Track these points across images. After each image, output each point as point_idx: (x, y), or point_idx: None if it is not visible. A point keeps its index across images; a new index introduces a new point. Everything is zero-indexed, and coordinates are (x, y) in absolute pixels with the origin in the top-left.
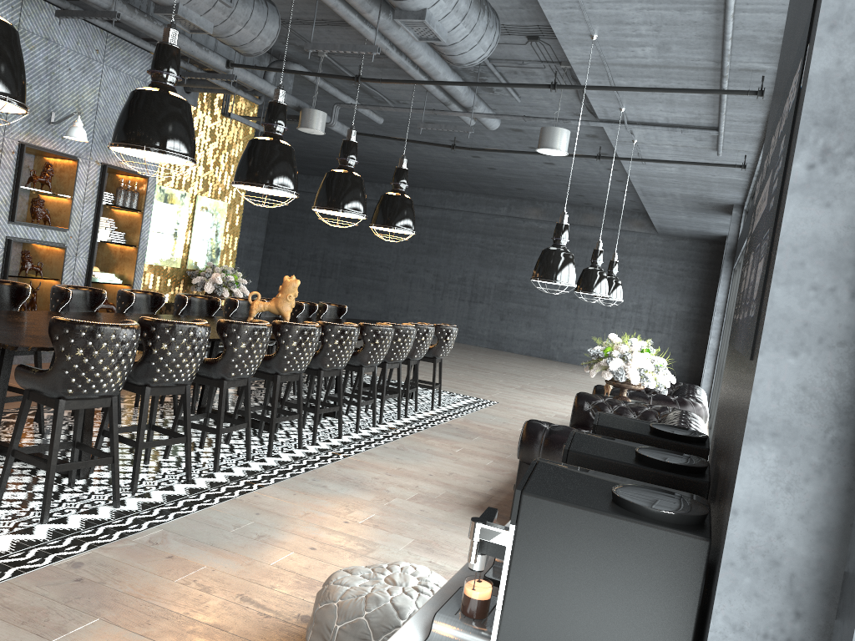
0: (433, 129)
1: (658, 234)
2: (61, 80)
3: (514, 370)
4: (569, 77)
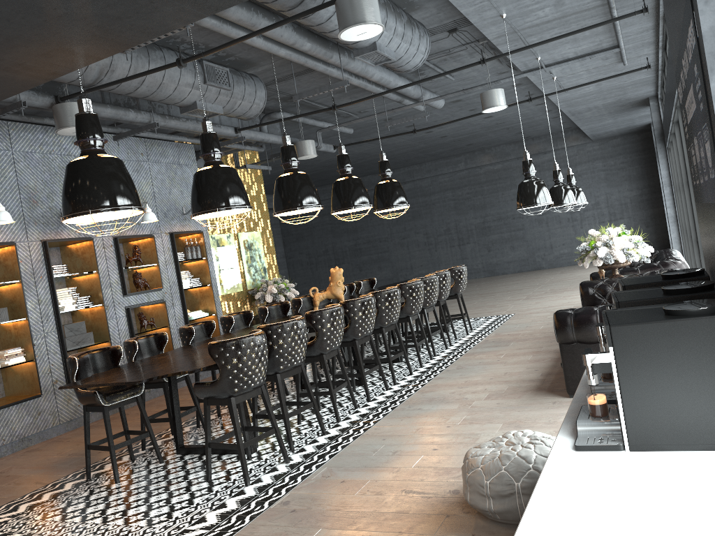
0: None
1: (593, 141)
2: None
3: (515, 286)
4: (487, 48)
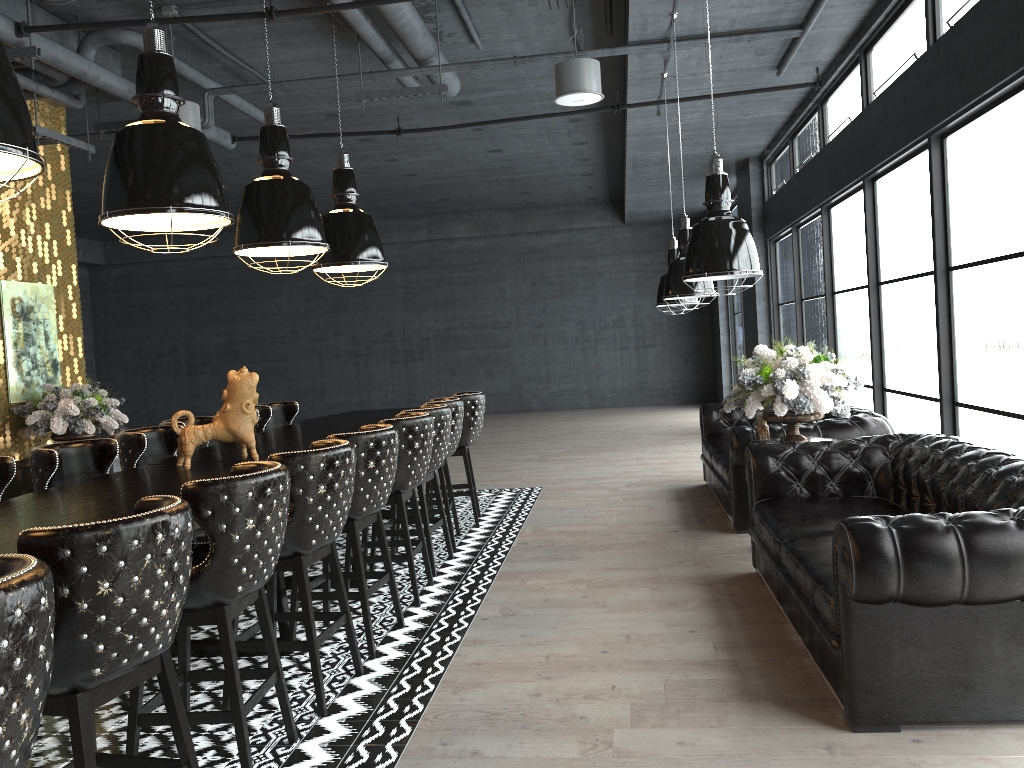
0: (337, 125)
1: (624, 224)
2: None
3: (505, 436)
4: None
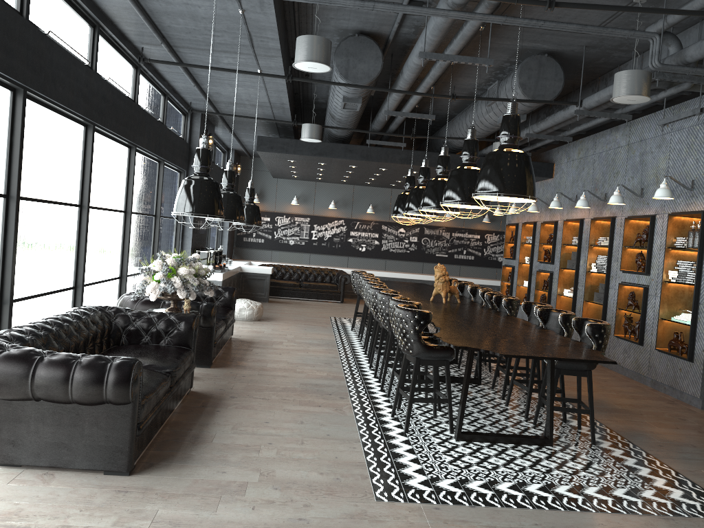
0: None
1: None
2: (647, 163)
3: None
4: None
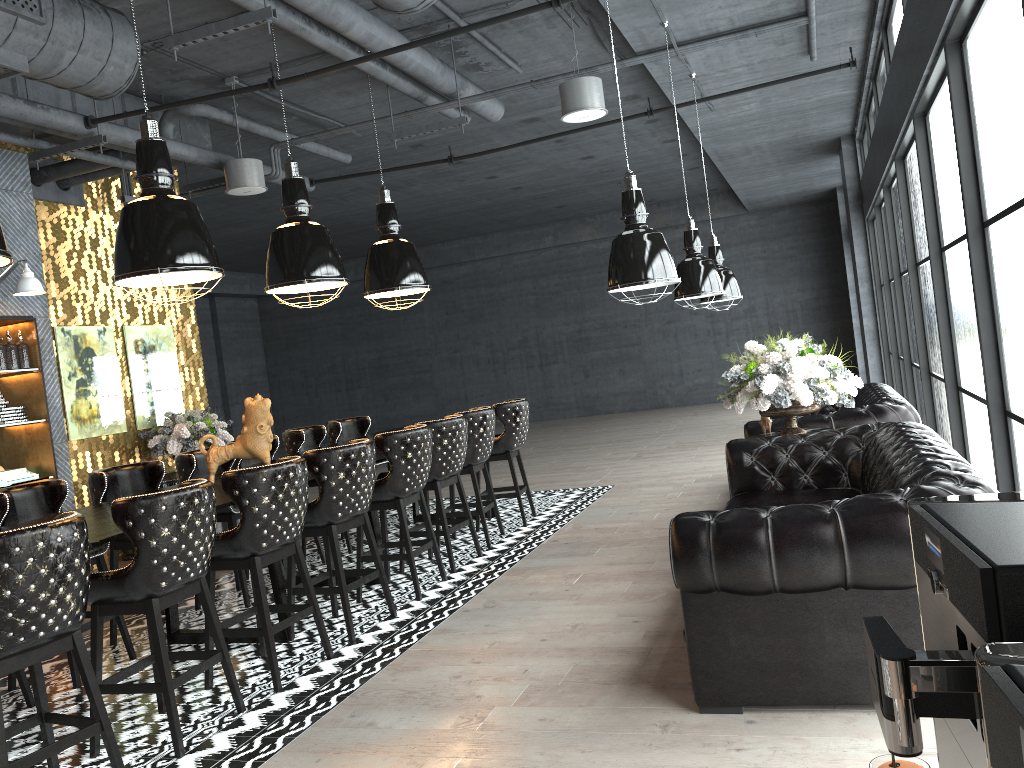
0: (424, 154)
1: (748, 212)
2: None
3: (622, 434)
4: (577, 8)
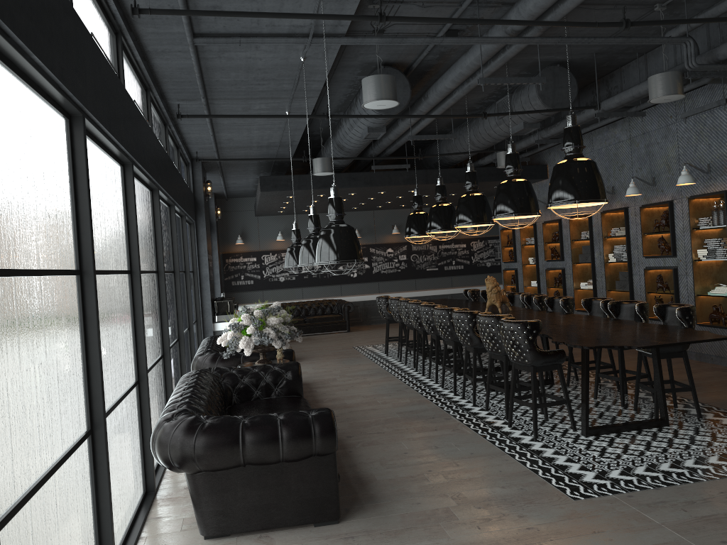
0: None
1: None
2: (654, 153)
3: None
4: None
